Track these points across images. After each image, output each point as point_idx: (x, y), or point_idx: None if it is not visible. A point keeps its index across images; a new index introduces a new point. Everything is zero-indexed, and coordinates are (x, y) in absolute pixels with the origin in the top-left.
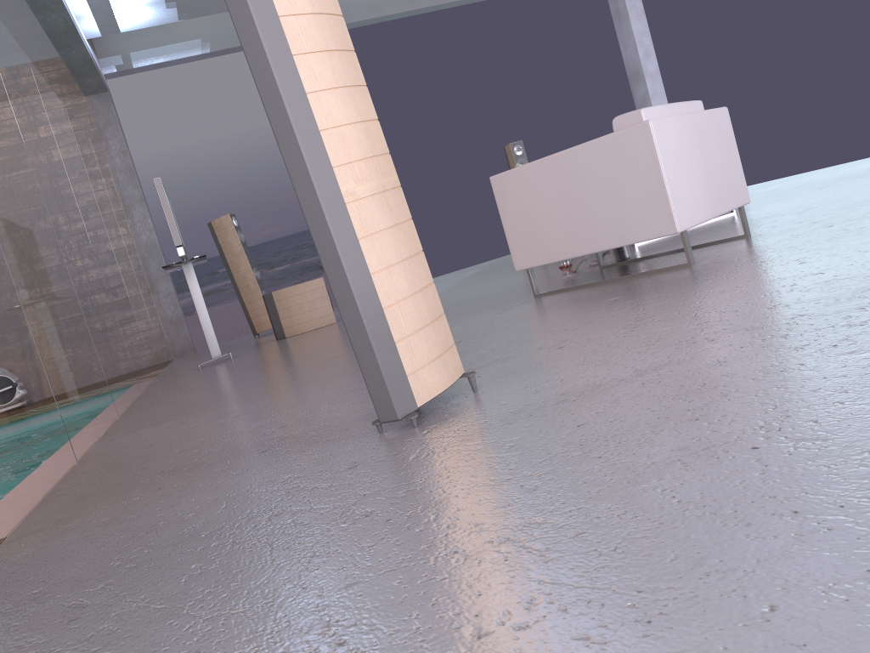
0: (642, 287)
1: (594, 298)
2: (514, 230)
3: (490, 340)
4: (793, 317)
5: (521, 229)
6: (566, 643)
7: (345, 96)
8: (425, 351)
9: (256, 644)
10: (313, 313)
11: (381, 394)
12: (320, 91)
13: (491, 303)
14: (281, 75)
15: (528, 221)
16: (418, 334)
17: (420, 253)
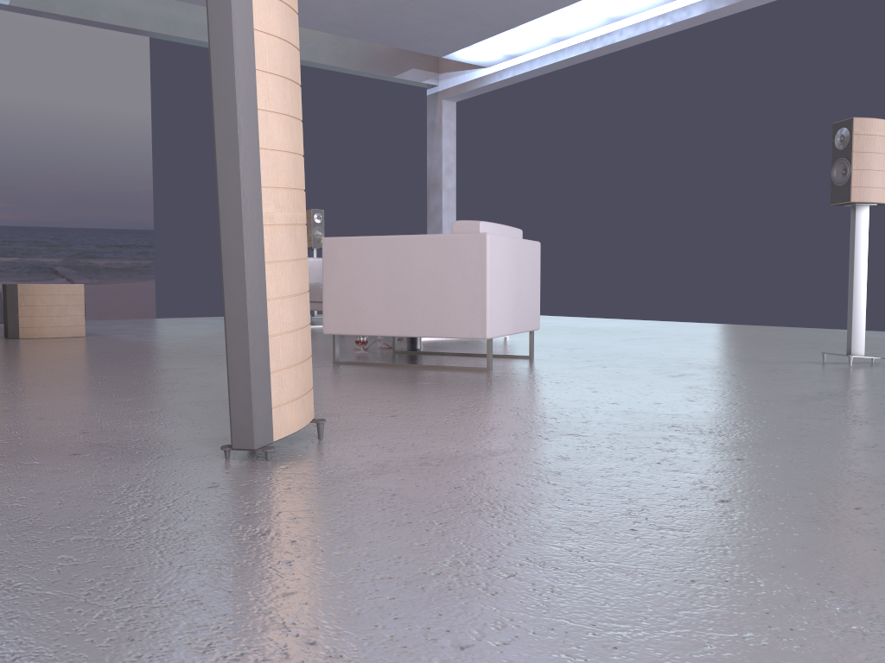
0: (450, 379)
1: (403, 378)
2: (333, 295)
3: None
4: (610, 434)
5: (340, 295)
6: (550, 658)
7: (287, 124)
8: (292, 388)
9: (205, 637)
10: (62, 319)
11: (244, 420)
12: (269, 111)
13: None
14: (242, 83)
15: (350, 290)
16: (290, 370)
17: (307, 293)
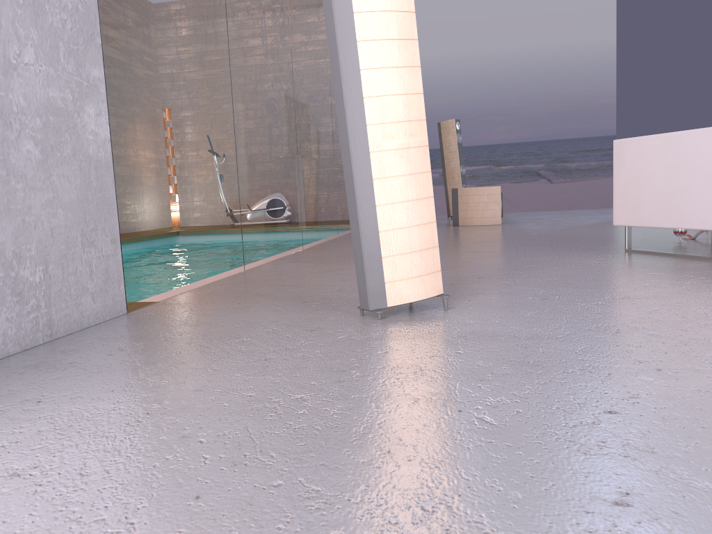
0: (691, 271)
1: (648, 267)
2: (620, 190)
3: (530, 276)
4: (697, 337)
5: (626, 191)
6: (197, 456)
7: (393, 74)
8: (406, 269)
9: (130, 398)
10: (484, 212)
11: (363, 289)
12: (373, 69)
13: (593, 246)
14: (343, 55)
15: (633, 186)
16: (404, 256)
17: (429, 198)
